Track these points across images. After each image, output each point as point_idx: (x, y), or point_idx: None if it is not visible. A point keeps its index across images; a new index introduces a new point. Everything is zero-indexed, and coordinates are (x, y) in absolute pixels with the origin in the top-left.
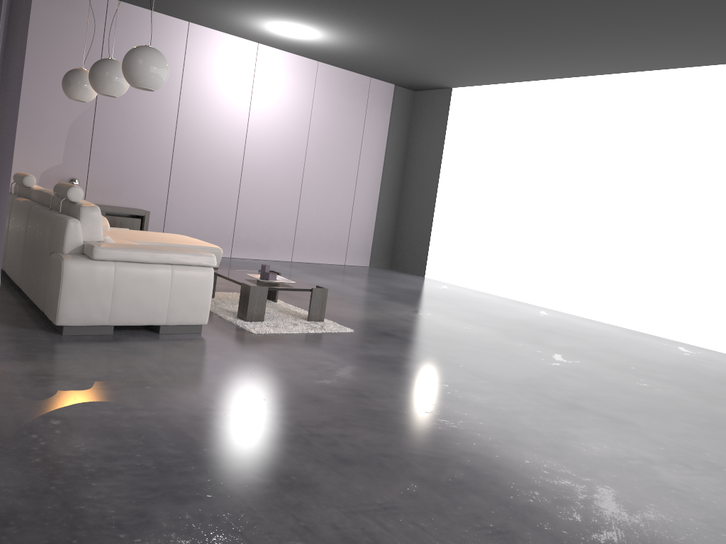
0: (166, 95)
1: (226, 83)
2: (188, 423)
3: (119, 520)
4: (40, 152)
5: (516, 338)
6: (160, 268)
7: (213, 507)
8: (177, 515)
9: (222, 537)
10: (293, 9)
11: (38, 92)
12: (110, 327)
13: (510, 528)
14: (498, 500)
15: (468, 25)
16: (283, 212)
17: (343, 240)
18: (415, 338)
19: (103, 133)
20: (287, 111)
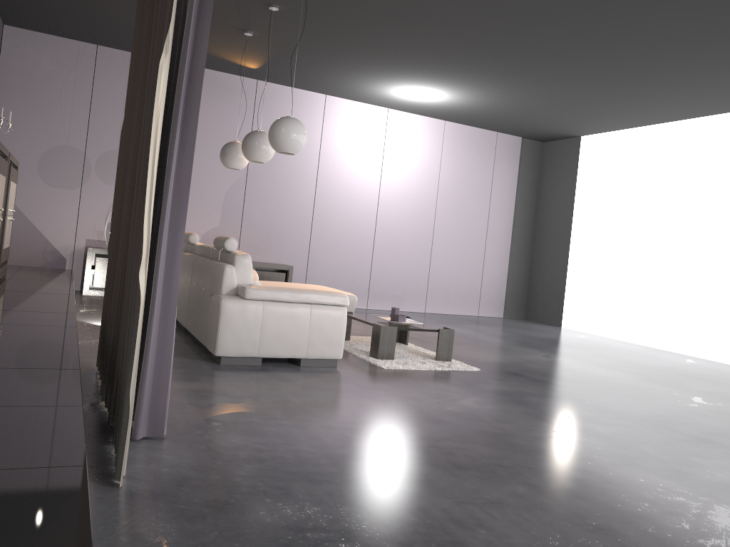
0: (307, 161)
1: (359, 147)
2: (322, 431)
3: (265, 490)
4: (201, 216)
5: (653, 382)
6: (300, 307)
7: (341, 488)
8: (311, 491)
9: (347, 508)
10: (418, 74)
11: (200, 165)
12: (259, 359)
13: (613, 527)
14: (604, 506)
15: (588, 73)
16: (415, 264)
17: (475, 291)
18: (542, 377)
19: (253, 197)
20: (417, 169)
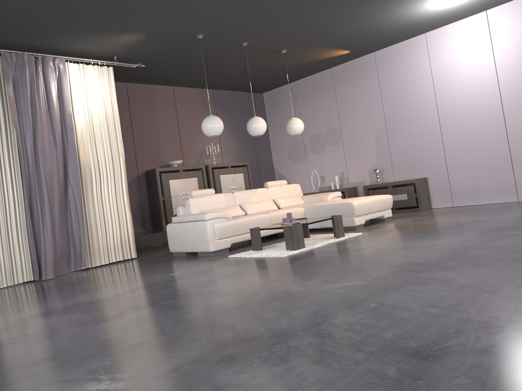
0: (424, 92)
1: (466, 59)
2: (69, 282)
3: None
4: (364, 158)
5: (410, 266)
6: (189, 224)
7: None
8: None
9: None
10: (394, 1)
11: (356, 125)
12: (183, 253)
13: None
14: None
15: None
16: None
17: None
18: (302, 262)
19: (392, 134)
20: None
